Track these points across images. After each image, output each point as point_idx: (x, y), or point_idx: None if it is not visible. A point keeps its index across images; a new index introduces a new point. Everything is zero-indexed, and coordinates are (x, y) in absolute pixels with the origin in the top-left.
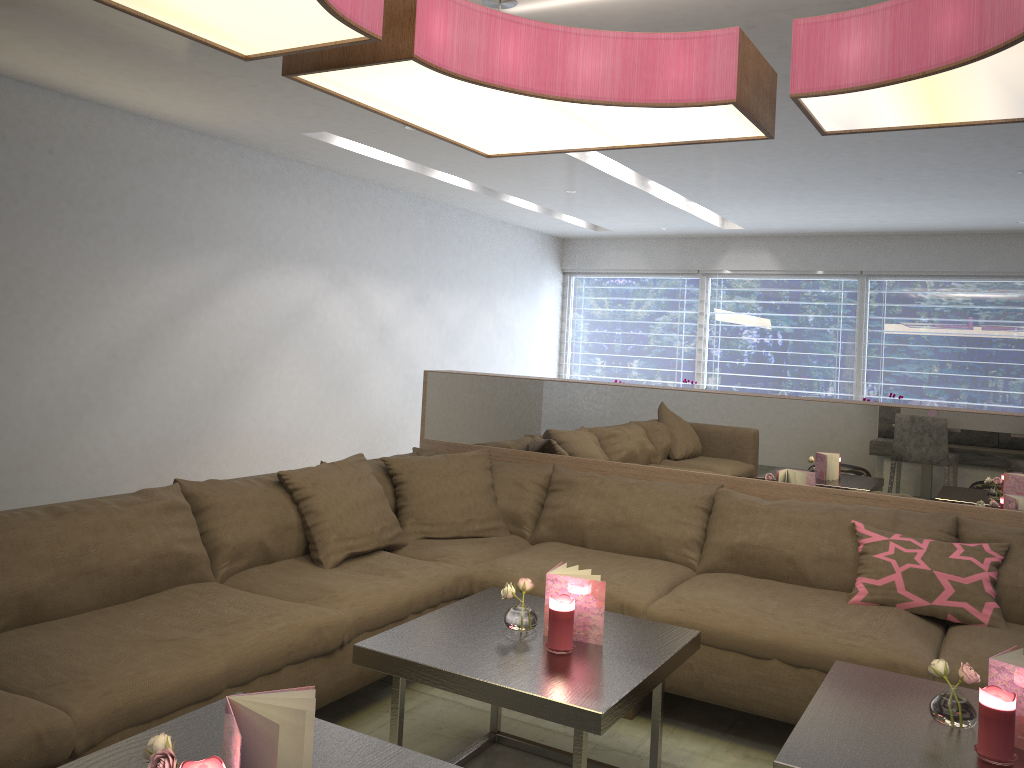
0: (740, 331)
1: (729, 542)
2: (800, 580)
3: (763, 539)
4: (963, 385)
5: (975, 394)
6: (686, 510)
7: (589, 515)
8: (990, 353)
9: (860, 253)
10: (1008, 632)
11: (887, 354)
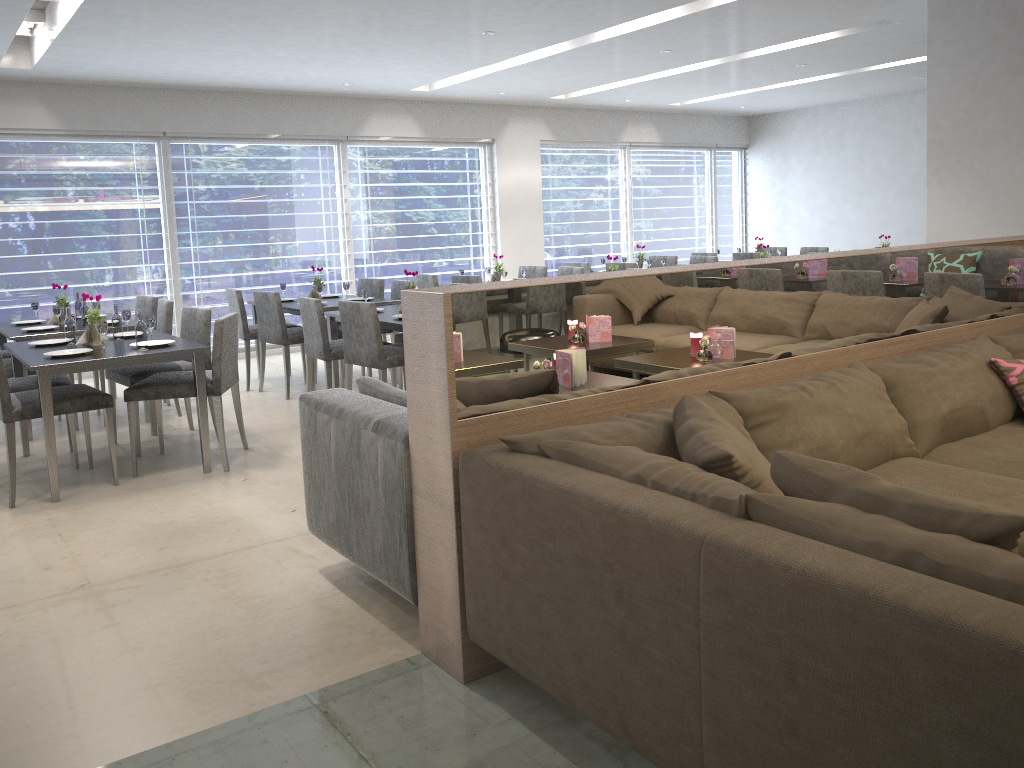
0: (6, 214)
1: (939, 414)
2: (984, 428)
3: (960, 400)
4: (276, 253)
5: (288, 261)
6: (885, 396)
7: (835, 438)
8: (296, 218)
9: (163, 110)
10: None
11: (199, 228)
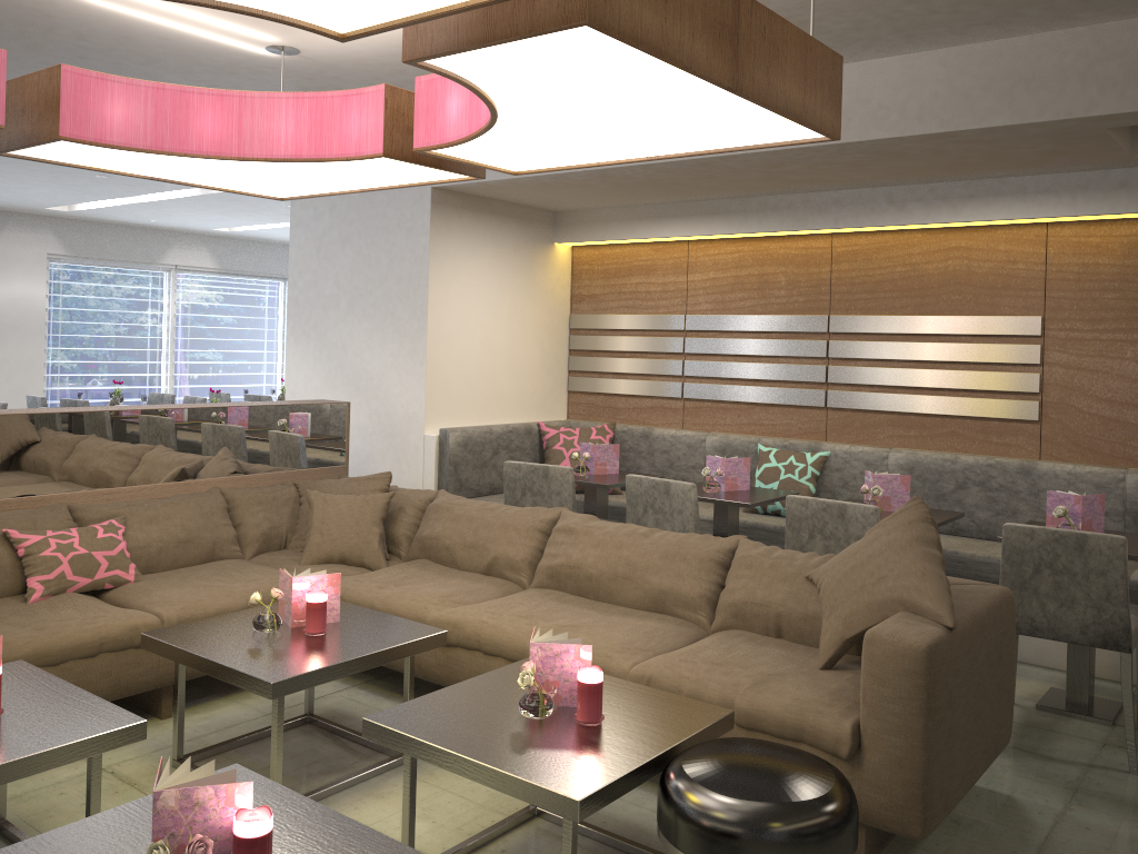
0: None
1: None
2: None
3: None
4: None
5: None
6: None
7: None
8: None
9: None
10: (151, 581)
11: None
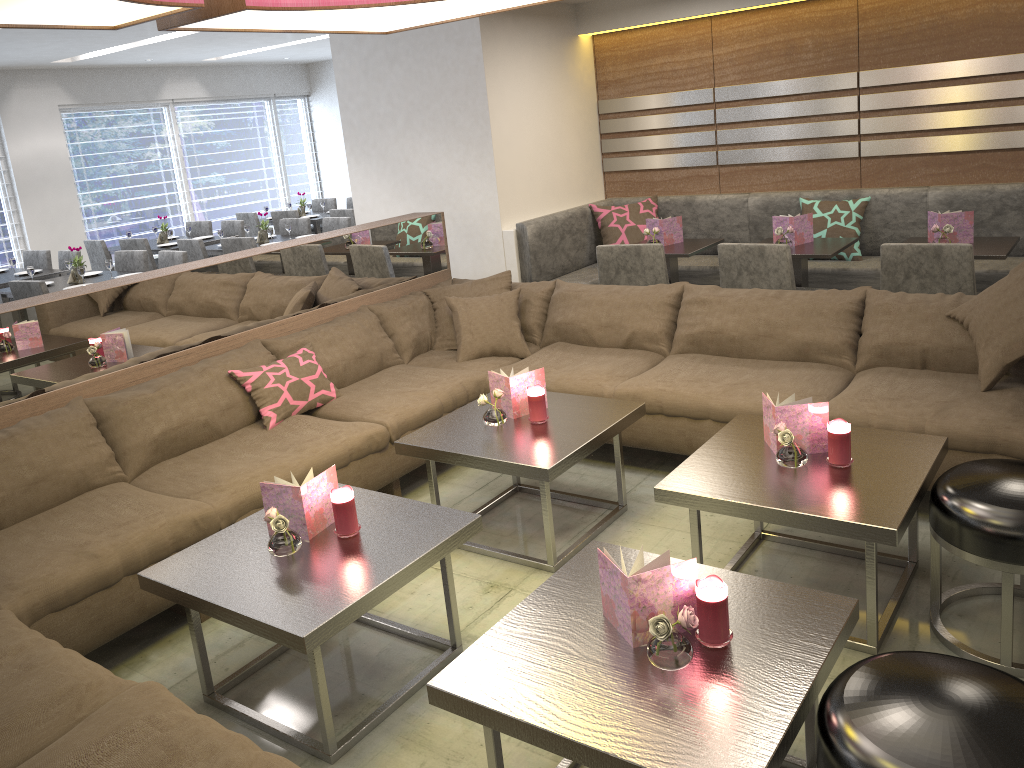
0: None
1: (151, 437)
2: (215, 436)
3: (179, 419)
4: None
5: None
6: (86, 432)
7: None
8: None
9: None
10: (349, 395)
11: None
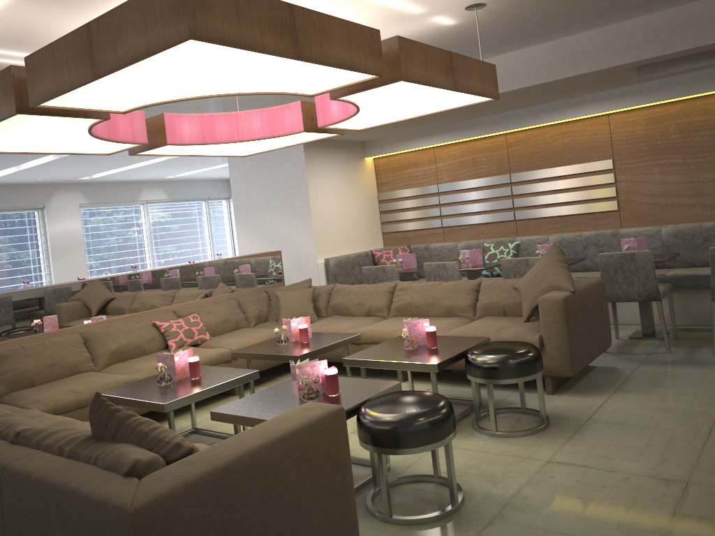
0: None
1: (110, 350)
2: (143, 354)
3: (125, 342)
4: None
5: None
6: (79, 345)
7: (32, 367)
8: None
9: None
10: (216, 339)
11: None
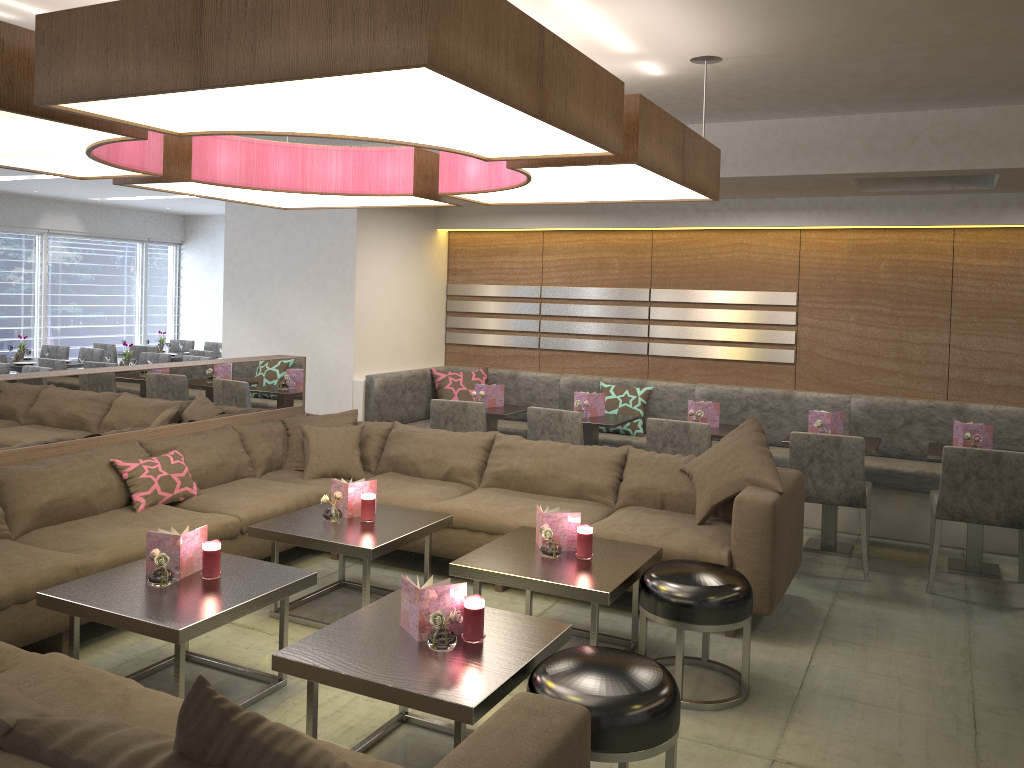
0: None
1: (38, 504)
2: (91, 512)
3: (64, 492)
4: None
5: None
6: None
7: None
8: None
9: None
10: (208, 494)
11: None
